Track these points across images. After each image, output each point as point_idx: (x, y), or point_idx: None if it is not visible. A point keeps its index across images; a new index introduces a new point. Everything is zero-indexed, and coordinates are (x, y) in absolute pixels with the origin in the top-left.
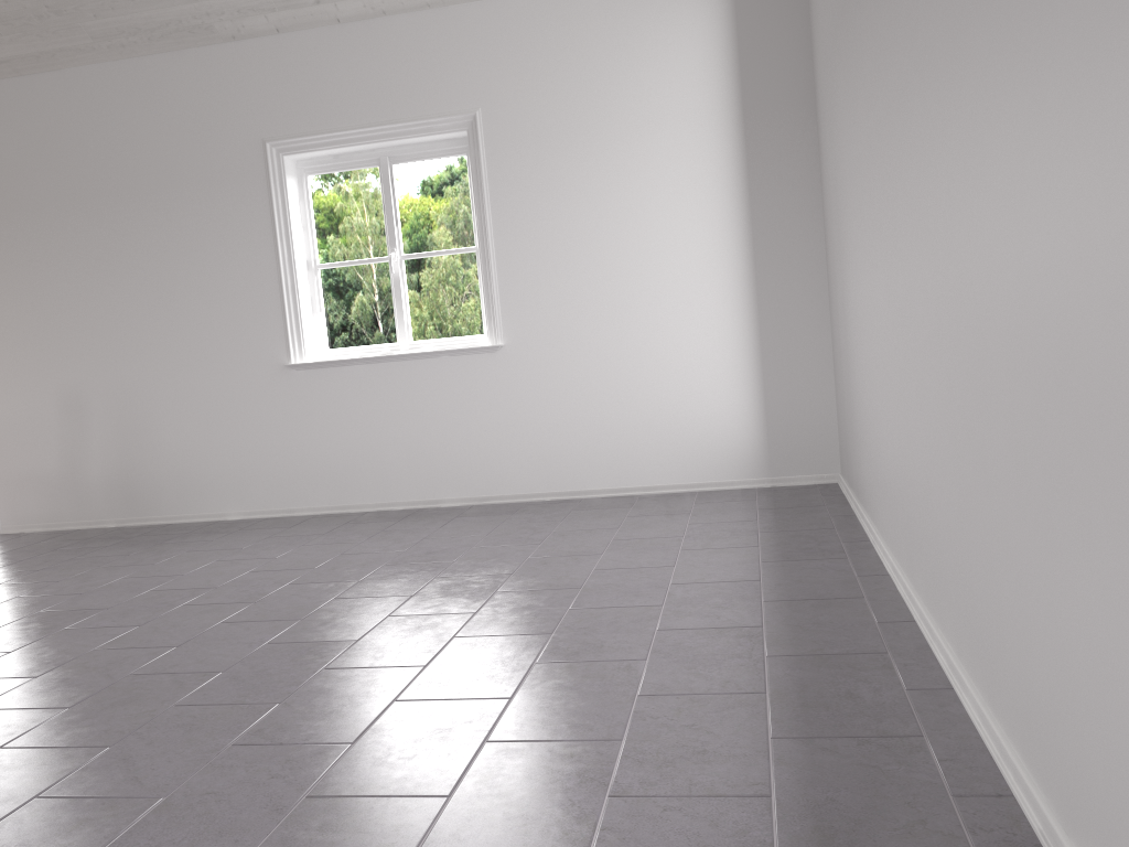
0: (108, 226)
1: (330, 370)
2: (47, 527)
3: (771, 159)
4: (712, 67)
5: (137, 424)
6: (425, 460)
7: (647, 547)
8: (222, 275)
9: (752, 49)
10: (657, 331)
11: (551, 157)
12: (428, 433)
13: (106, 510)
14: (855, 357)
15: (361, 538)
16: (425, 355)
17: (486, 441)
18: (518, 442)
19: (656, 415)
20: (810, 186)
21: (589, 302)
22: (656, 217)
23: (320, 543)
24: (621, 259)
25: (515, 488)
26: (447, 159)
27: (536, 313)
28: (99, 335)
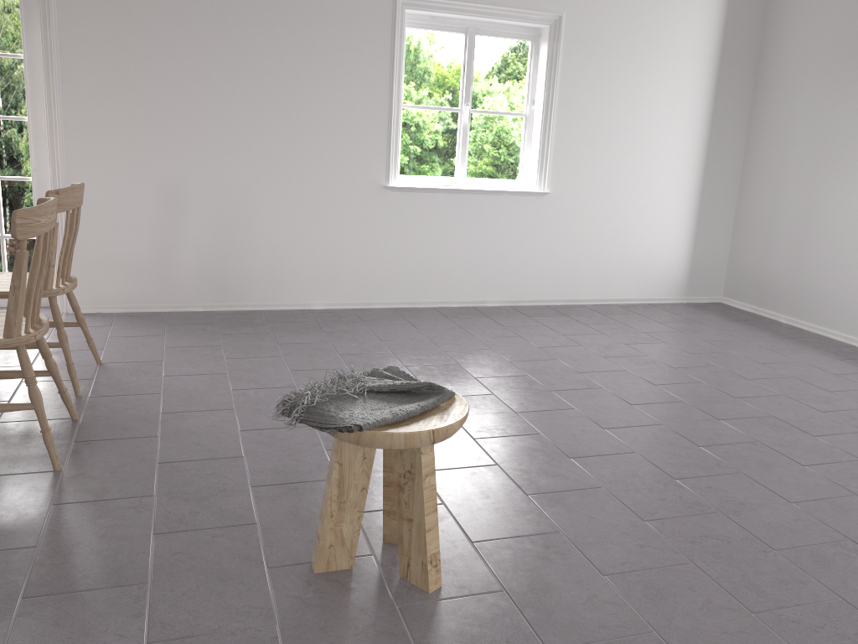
0: (233, 35)
1: (419, 194)
2: (128, 309)
3: (728, 94)
4: (710, 24)
5: (237, 221)
6: (479, 271)
7: (745, 347)
8: (339, 101)
9: (733, 18)
10: (644, 196)
11: (605, 61)
12: (485, 251)
13: (194, 295)
14: (839, 239)
15: (509, 333)
16: (495, 192)
17: (524, 260)
18: (546, 263)
19: (633, 252)
20: (744, 116)
21: (608, 170)
22: (659, 118)
23: (485, 336)
24: (633, 143)
25: (537, 295)
26: (515, 41)
27: (574, 172)
28: (209, 136)
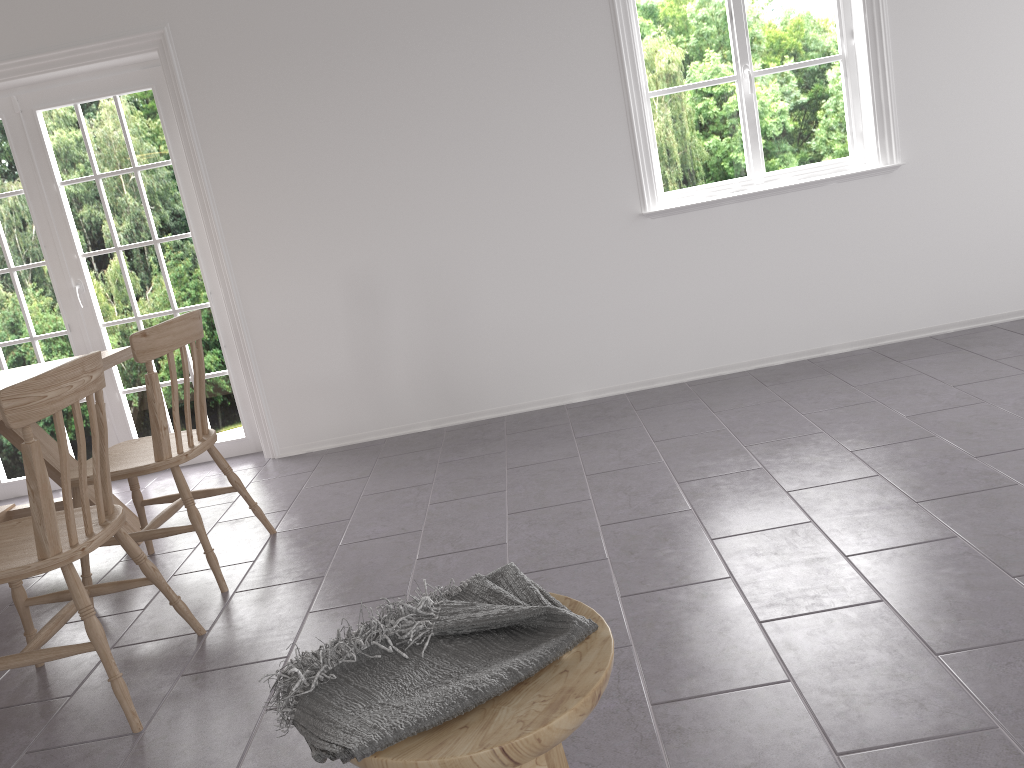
0: (396, 64)
1: (693, 214)
2: (341, 442)
3: None
4: None
5: (450, 305)
6: (808, 305)
7: None
8: (552, 112)
9: None
10: None
11: None
12: (812, 275)
13: (416, 411)
14: None
15: (859, 397)
16: (811, 185)
17: (880, 275)
18: (917, 272)
19: None
20: None
21: (1000, 105)
22: None
23: (819, 409)
24: None
25: (912, 323)
26: None
27: (939, 123)
28: (393, 203)
